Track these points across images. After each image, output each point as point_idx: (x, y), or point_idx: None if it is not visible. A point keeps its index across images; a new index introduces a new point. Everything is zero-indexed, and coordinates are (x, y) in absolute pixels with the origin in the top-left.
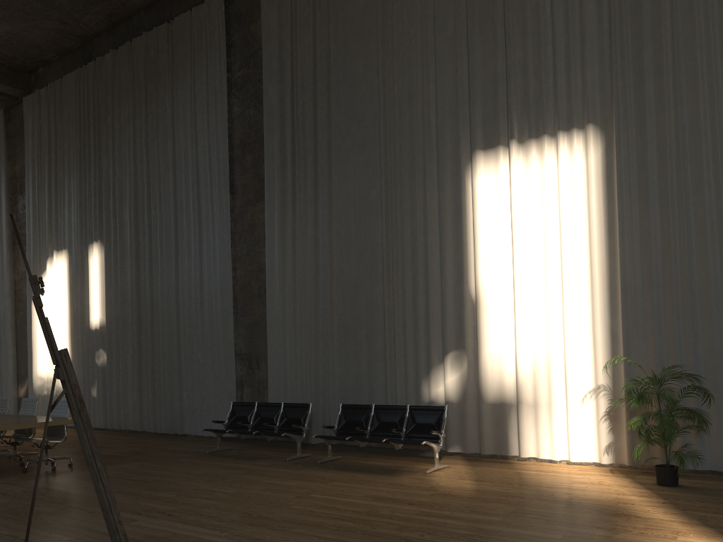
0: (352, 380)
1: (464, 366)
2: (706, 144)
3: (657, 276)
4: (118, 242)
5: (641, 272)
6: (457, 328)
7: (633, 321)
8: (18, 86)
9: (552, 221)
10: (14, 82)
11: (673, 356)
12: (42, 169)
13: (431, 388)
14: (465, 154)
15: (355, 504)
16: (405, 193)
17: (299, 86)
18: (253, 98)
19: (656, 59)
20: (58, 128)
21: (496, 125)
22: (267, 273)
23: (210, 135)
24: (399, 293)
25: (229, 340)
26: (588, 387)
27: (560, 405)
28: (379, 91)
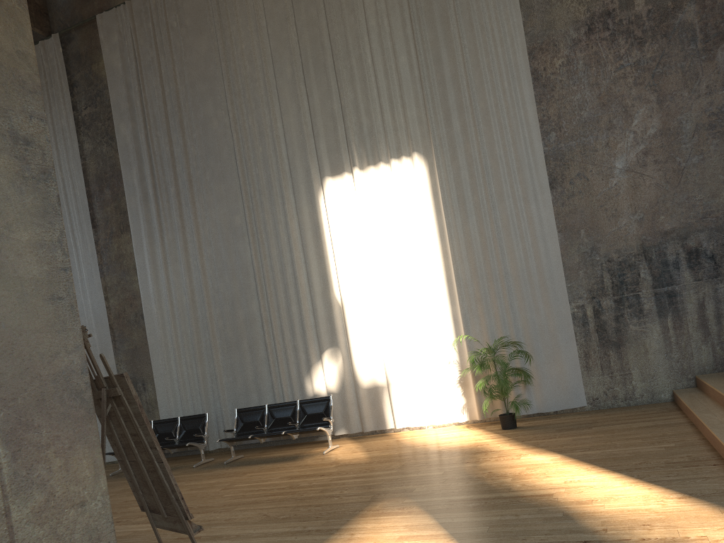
0: (241, 387)
1: (340, 360)
2: (502, 165)
3: (481, 269)
4: None
5: (469, 267)
6: (329, 329)
7: (468, 306)
8: None
9: (396, 232)
10: None
11: (501, 329)
12: None
13: (313, 383)
14: (316, 180)
15: (277, 484)
16: (268, 217)
17: (152, 124)
18: (105, 135)
19: (458, 100)
20: None
21: (339, 155)
22: (143, 299)
23: (62, 172)
24: (274, 305)
25: (111, 367)
26: (441, 363)
27: (422, 381)
28: (231, 128)
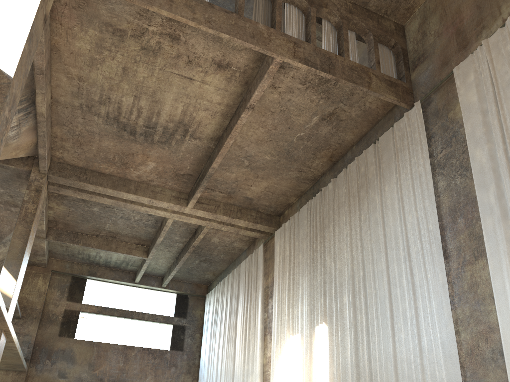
0: None
1: None
2: None
3: None
4: (338, 321)
5: None
6: None
7: None
8: (271, 225)
9: None
10: (269, 223)
11: None
12: (284, 276)
13: None
14: None
15: None
16: None
17: None
18: (459, 168)
19: None
20: (295, 245)
21: None
22: (502, 331)
23: (417, 212)
24: None
25: None
26: None
27: None
28: None
